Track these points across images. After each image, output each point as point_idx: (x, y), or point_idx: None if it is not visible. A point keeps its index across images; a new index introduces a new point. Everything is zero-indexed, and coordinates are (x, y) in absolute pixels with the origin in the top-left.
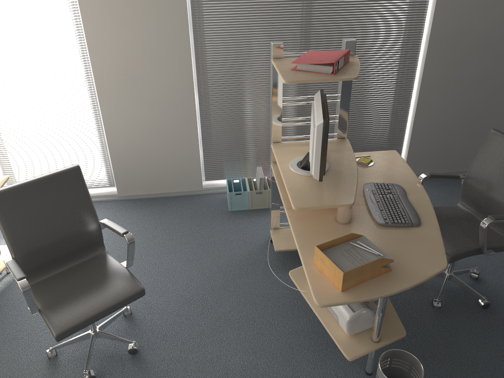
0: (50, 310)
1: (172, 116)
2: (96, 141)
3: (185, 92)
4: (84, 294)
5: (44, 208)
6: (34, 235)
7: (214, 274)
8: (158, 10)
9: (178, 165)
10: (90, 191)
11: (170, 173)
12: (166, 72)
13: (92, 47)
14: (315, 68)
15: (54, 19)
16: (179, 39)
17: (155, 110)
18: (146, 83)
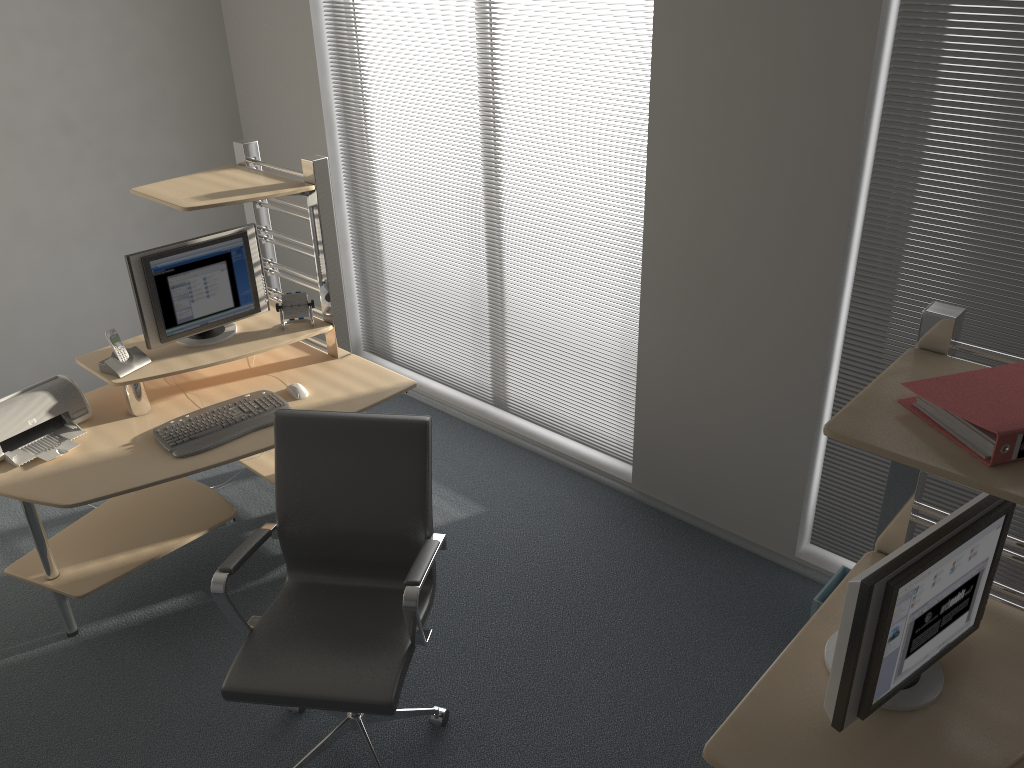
0: (256, 642)
1: (767, 379)
2: (625, 371)
3: (807, 338)
4: (314, 648)
5: (344, 470)
6: (315, 506)
7: (641, 759)
8: (793, 149)
9: (755, 484)
10: (596, 455)
11: (735, 491)
12: (778, 283)
13: (653, 194)
14: (954, 424)
15: (609, 130)
16: (823, 221)
17: (736, 354)
18: (733, 294)
